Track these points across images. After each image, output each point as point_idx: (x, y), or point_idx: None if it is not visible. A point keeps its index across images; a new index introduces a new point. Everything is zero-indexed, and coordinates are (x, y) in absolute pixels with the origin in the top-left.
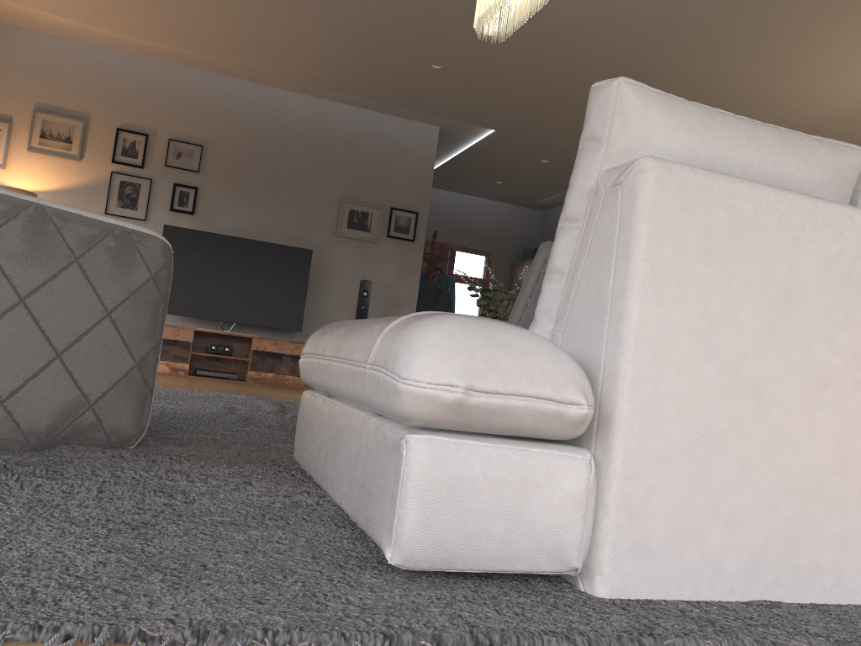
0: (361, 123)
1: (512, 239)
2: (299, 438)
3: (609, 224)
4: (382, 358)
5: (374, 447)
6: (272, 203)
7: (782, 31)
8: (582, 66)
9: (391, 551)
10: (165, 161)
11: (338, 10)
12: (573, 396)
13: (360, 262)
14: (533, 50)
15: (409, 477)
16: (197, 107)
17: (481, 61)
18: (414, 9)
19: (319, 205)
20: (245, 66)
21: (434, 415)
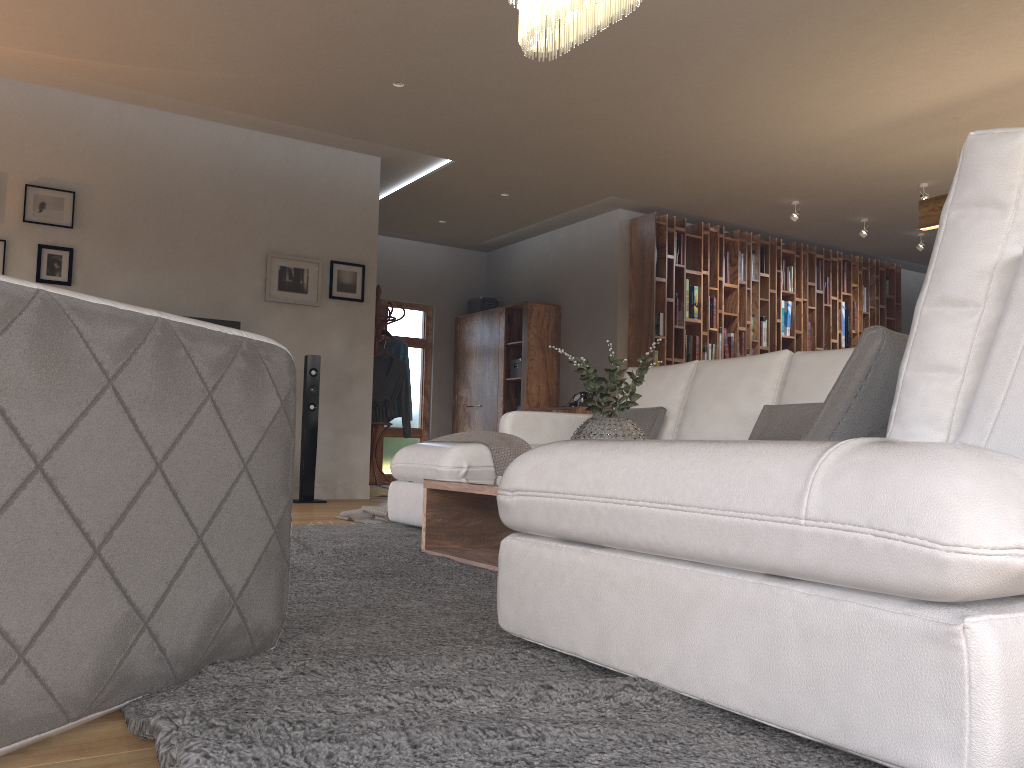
0: (283, 155)
1: (453, 288)
2: (519, 603)
3: None
4: (853, 513)
5: (836, 629)
6: (178, 263)
7: (812, 45)
8: (578, 84)
9: None
10: (22, 215)
11: (284, 14)
12: None
13: (298, 333)
14: (525, 66)
15: (985, 676)
16: (61, 140)
17: (457, 79)
18: (388, 14)
19: (240, 263)
20: (134, 85)
21: (992, 589)
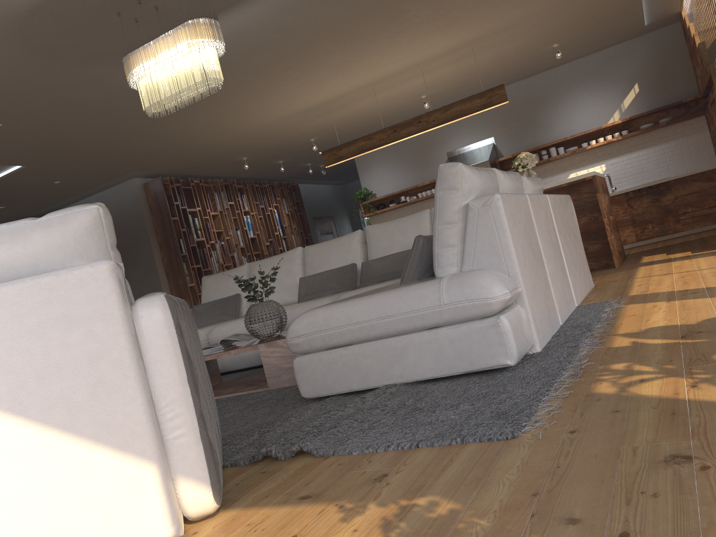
0: None
1: None
2: (314, 382)
3: (487, 221)
4: (460, 298)
5: (461, 335)
6: None
7: (263, 81)
8: (126, 112)
9: (510, 361)
10: None
11: None
12: (518, 285)
13: None
14: (93, 105)
15: (508, 331)
16: None
17: (43, 117)
18: (4, 85)
19: None
20: None
21: (502, 307)
